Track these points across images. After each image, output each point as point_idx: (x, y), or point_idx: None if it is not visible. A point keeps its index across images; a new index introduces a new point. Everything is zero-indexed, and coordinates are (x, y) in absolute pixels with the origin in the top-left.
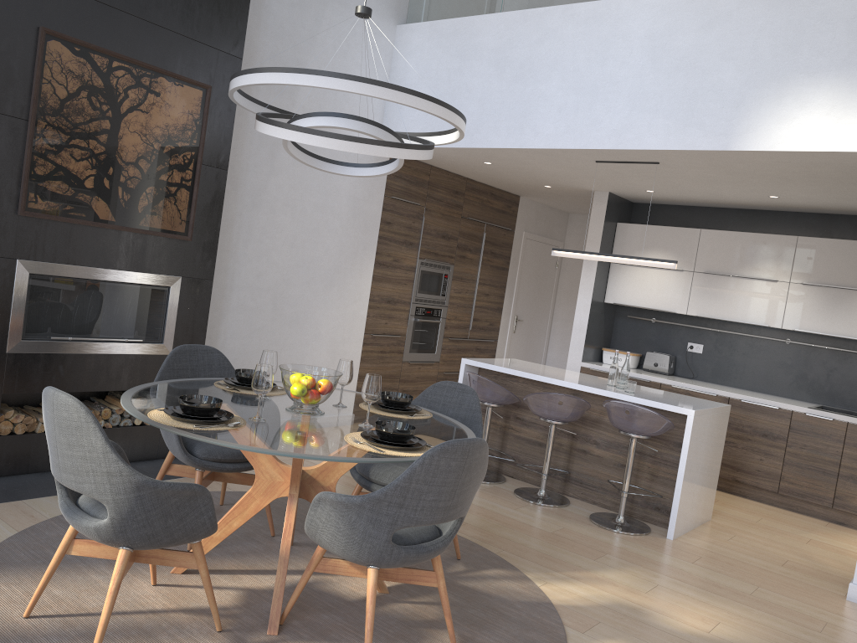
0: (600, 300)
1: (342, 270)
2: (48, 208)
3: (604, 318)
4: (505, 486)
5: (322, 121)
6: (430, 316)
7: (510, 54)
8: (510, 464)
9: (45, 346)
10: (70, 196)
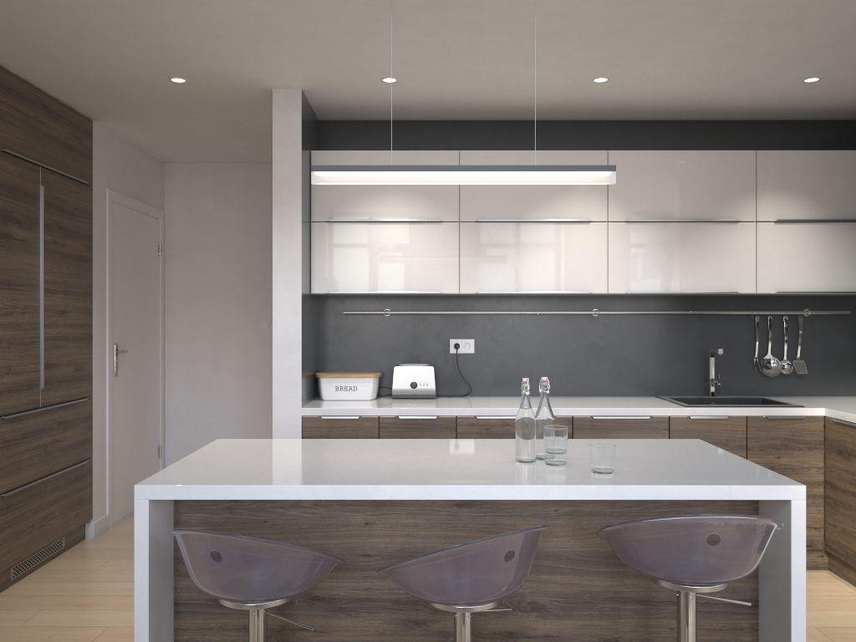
0: (308, 291)
1: None
2: None
3: (313, 322)
4: None
5: None
6: None
7: None
8: None
9: None
10: None
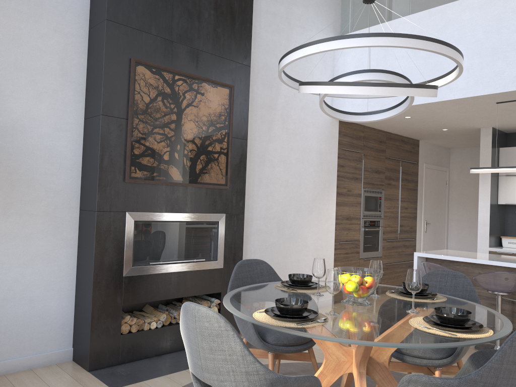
0: (495, 203)
1: (317, 200)
2: (143, 175)
3: (499, 215)
4: None
5: (356, 77)
6: (373, 226)
7: None
8: None
9: (146, 269)
10: (155, 166)
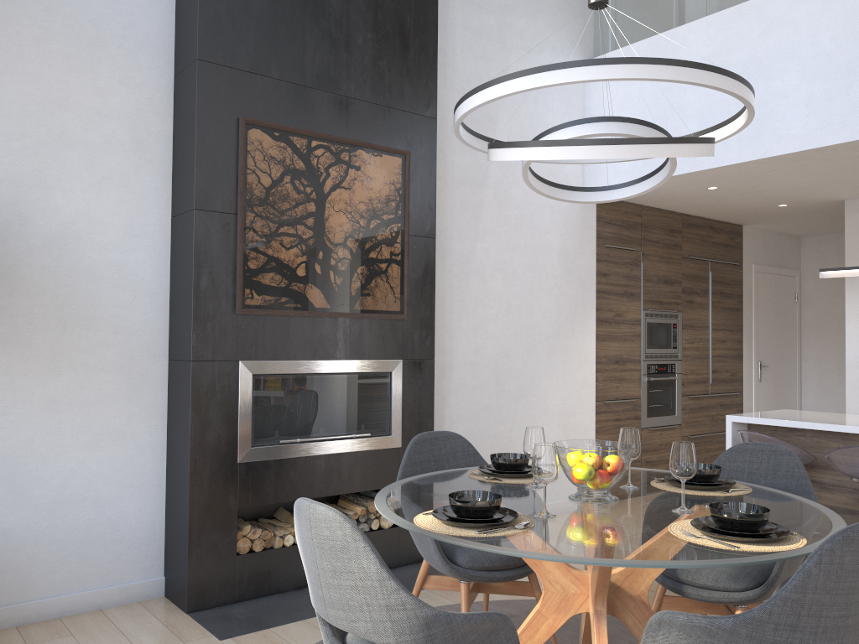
0: None
1: (563, 333)
2: (264, 302)
3: None
4: None
5: (575, 131)
6: (664, 372)
7: (728, 57)
8: None
9: (275, 451)
10: (284, 287)
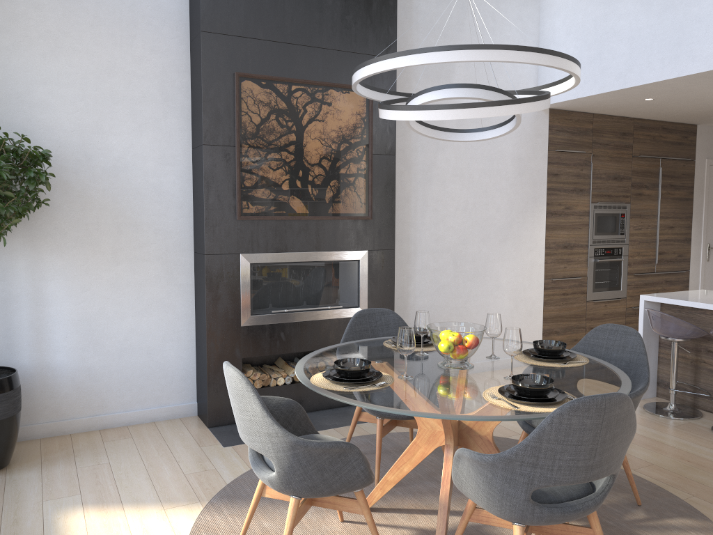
0: None
1: (515, 225)
2: (257, 210)
3: None
4: (702, 422)
5: (431, 96)
6: (610, 255)
7: None
8: (707, 398)
9: (268, 318)
10: (272, 199)
